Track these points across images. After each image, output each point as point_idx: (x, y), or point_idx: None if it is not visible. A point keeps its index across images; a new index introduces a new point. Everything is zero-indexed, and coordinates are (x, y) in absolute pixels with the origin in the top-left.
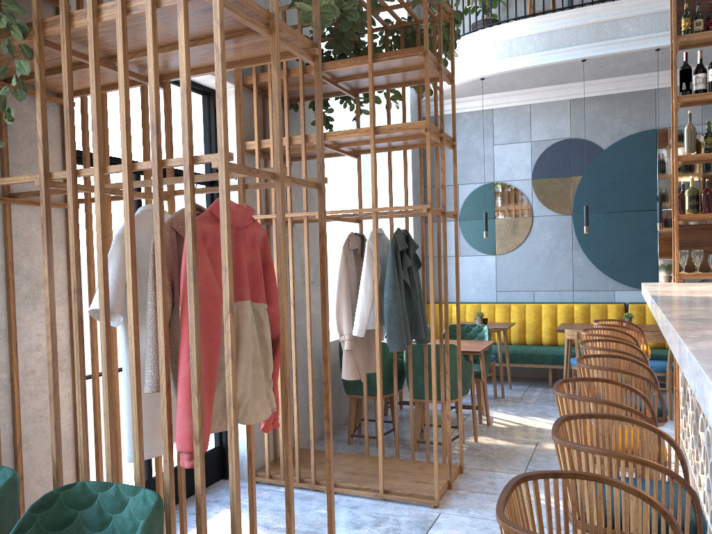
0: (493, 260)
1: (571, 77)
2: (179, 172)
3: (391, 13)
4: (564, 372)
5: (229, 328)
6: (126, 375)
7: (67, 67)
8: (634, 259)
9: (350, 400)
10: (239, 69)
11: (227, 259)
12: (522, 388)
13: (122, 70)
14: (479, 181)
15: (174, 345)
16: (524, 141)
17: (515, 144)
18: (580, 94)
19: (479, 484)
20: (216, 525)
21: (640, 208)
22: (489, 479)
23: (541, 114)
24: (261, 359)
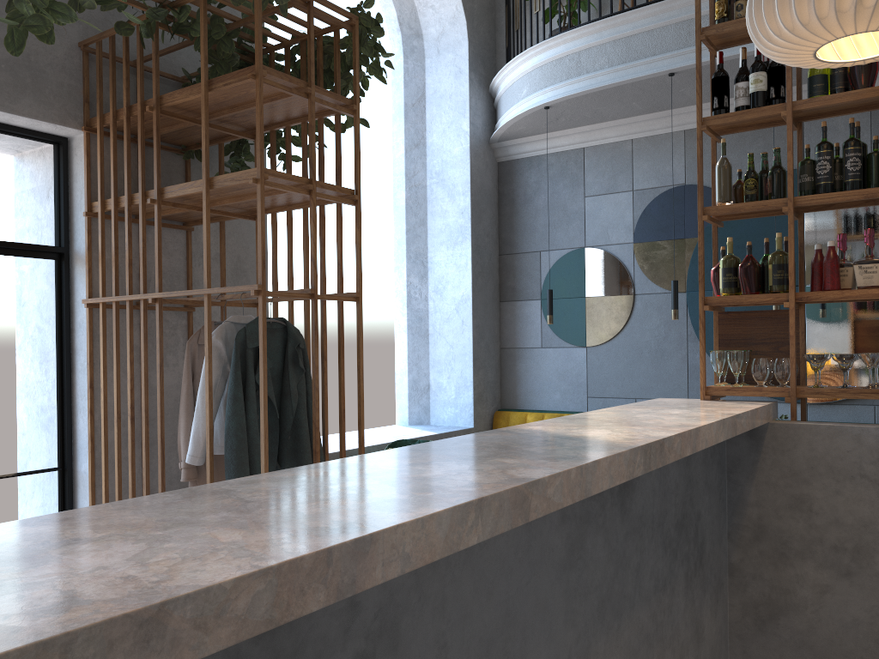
0: (583, 354)
1: (674, 99)
2: None
3: (271, 24)
4: None
5: None
6: None
7: None
8: None
9: None
10: None
11: None
12: None
13: None
14: (566, 246)
15: None
16: (624, 190)
17: (612, 195)
18: None
19: None
20: None
21: None
22: None
23: (647, 152)
24: None
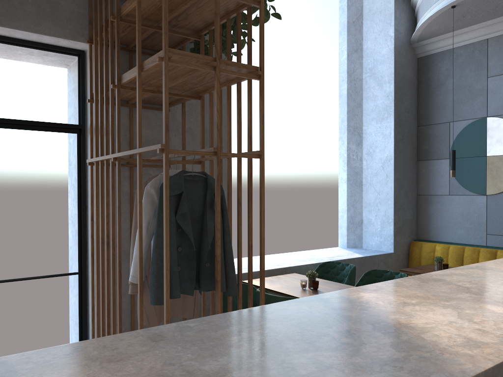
0: (483, 200)
1: None
2: (26, 123)
3: None
4: None
5: None
6: None
7: None
8: None
9: None
10: None
11: None
12: None
13: None
14: (471, 117)
15: None
16: None
17: None
18: None
19: None
20: None
21: None
22: None
23: None
24: None
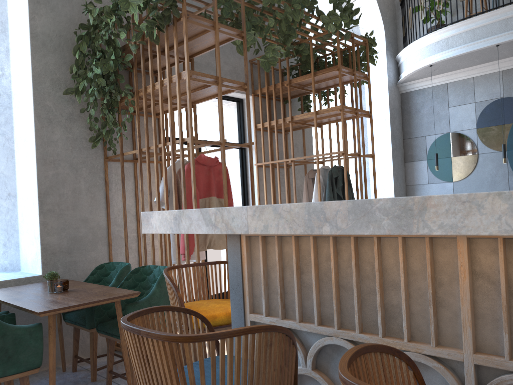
0: (451, 185)
1: (497, 56)
2: None
3: (331, 46)
4: None
5: (194, 204)
6: None
7: (145, 108)
8: None
9: None
10: None
11: (192, 177)
12: None
13: (161, 108)
14: (439, 133)
15: None
16: (470, 102)
17: (464, 105)
18: (509, 66)
19: None
20: None
21: None
22: None
23: (481, 83)
24: None
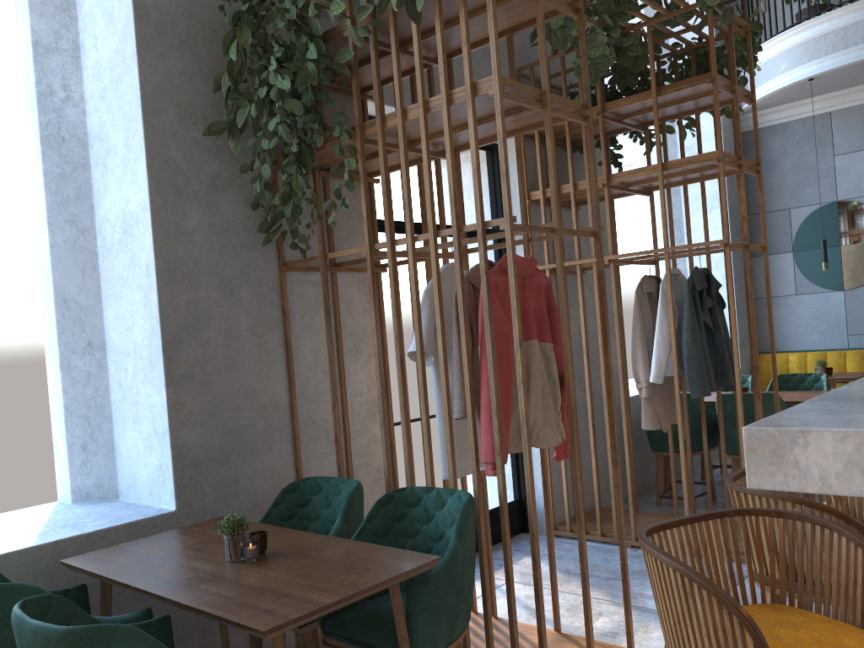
0: (841, 297)
1: None
2: None
3: (678, 38)
4: None
5: (519, 359)
6: (437, 406)
7: (383, 159)
8: None
9: (656, 458)
10: (519, 136)
11: (515, 303)
12: None
13: (426, 158)
14: (817, 202)
15: (475, 380)
16: None
17: (863, 152)
18: None
19: None
20: (518, 568)
21: None
22: None
23: None
24: (550, 393)
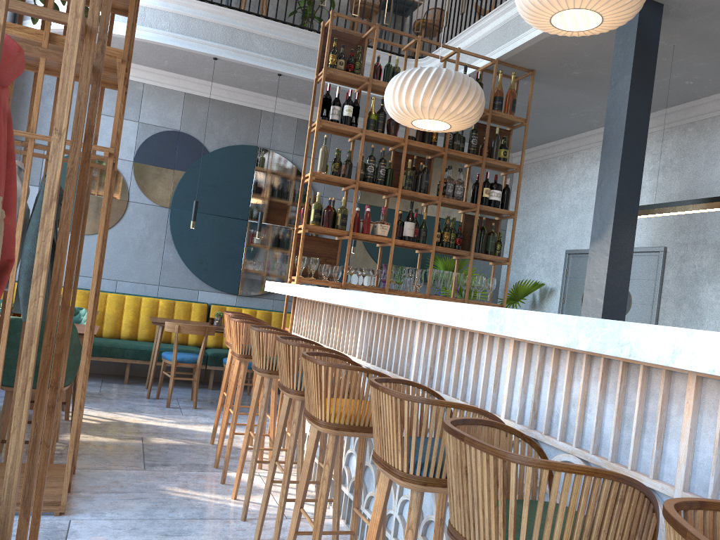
0: None
1: (193, 71)
2: None
3: None
4: (154, 366)
5: (50, 224)
6: None
7: None
8: (222, 262)
9: None
10: None
11: (66, 118)
12: (96, 384)
13: None
14: None
15: None
16: (132, 119)
17: None
18: (196, 91)
19: (101, 484)
20: None
21: (234, 216)
22: (110, 477)
23: (154, 97)
24: None
